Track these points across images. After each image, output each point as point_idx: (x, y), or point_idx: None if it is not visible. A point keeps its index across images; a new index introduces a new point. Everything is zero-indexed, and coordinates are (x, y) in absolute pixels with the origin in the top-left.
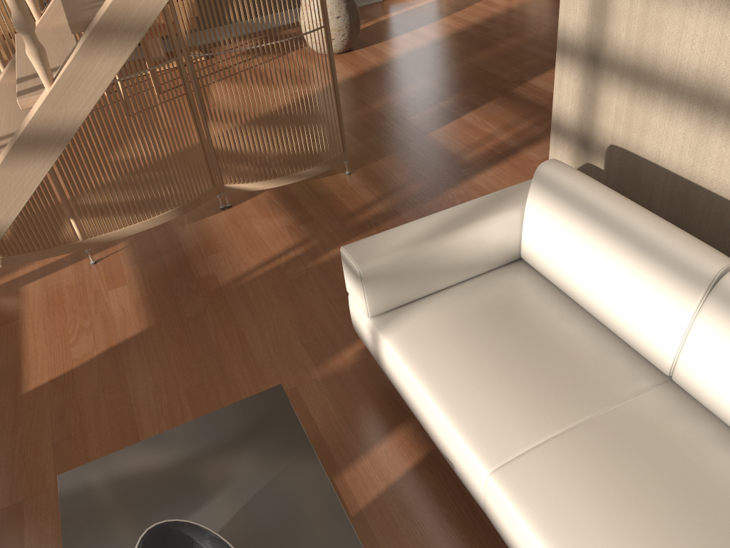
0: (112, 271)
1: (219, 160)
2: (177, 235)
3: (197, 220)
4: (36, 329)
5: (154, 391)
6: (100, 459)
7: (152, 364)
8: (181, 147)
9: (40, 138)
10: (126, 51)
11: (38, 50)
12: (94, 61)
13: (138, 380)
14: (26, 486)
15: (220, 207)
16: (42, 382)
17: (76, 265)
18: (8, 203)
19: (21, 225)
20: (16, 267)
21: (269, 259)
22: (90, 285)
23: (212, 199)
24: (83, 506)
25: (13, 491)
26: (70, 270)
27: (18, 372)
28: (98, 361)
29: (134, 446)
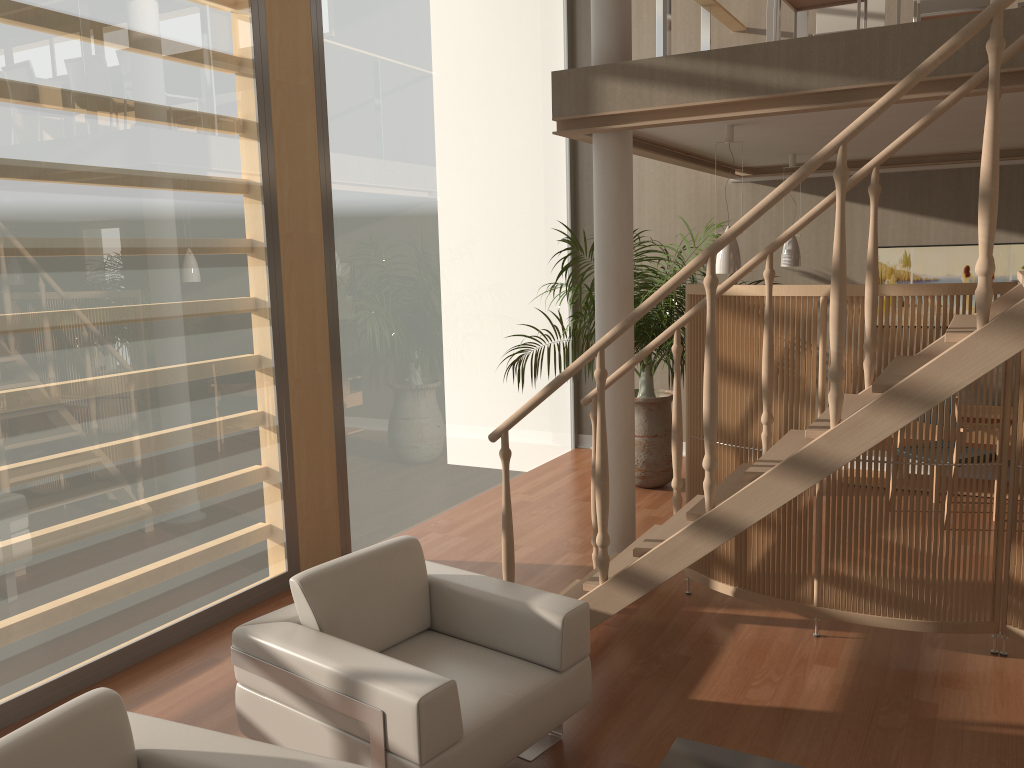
0: (829, 650)
1: (1011, 592)
2: (920, 653)
3: (953, 649)
4: (729, 659)
5: (799, 762)
6: (715, 747)
7: (813, 741)
8: (985, 578)
9: (807, 463)
10: (910, 416)
11: (837, 395)
12: (878, 416)
13: (791, 745)
14: (647, 760)
15: (991, 650)
16: (708, 699)
17: (798, 629)
18: (758, 505)
19: (768, 565)
20: (745, 607)
21: (1015, 724)
22: (800, 650)
23: (986, 639)
24: (681, 765)
25: (636, 756)
26: (790, 630)
27: (694, 681)
28: (766, 711)
29: (748, 755)
